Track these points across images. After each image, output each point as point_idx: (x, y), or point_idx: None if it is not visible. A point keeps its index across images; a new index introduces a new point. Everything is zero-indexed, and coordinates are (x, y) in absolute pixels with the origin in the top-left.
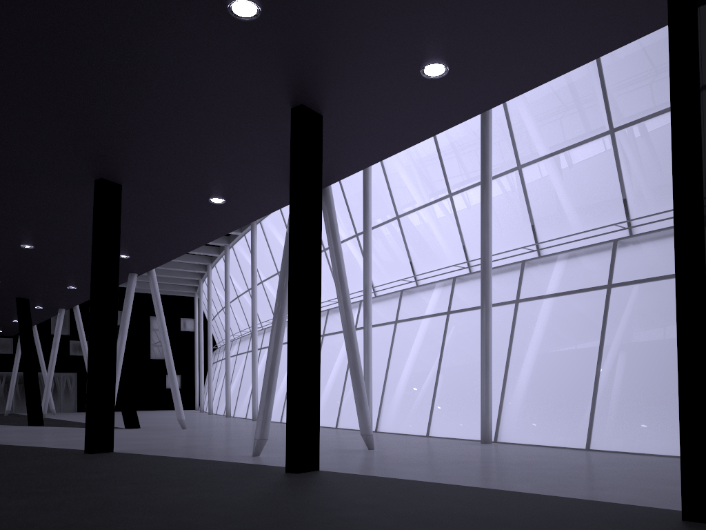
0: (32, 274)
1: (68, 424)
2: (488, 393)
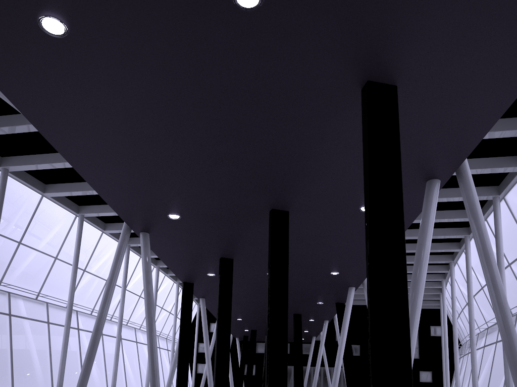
0: (289, 295)
1: None
2: None
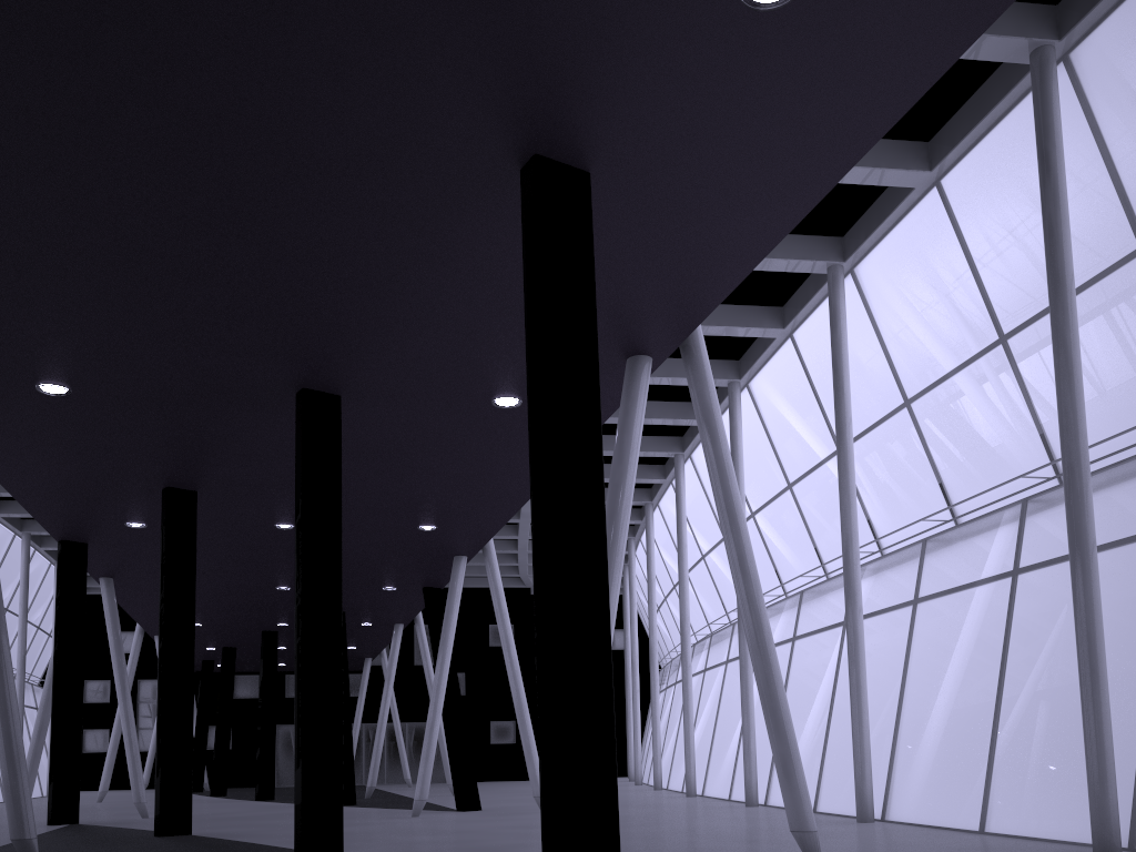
0: None
1: (392, 803)
2: (1102, 738)
